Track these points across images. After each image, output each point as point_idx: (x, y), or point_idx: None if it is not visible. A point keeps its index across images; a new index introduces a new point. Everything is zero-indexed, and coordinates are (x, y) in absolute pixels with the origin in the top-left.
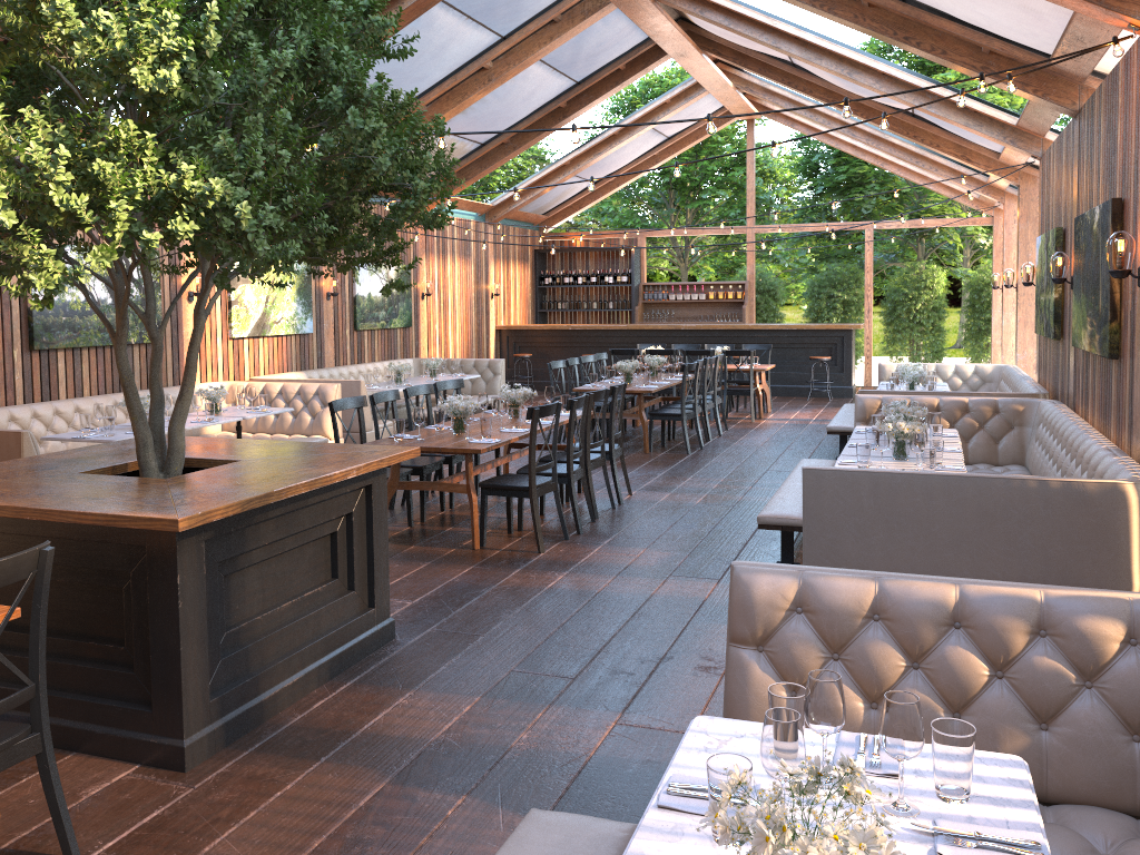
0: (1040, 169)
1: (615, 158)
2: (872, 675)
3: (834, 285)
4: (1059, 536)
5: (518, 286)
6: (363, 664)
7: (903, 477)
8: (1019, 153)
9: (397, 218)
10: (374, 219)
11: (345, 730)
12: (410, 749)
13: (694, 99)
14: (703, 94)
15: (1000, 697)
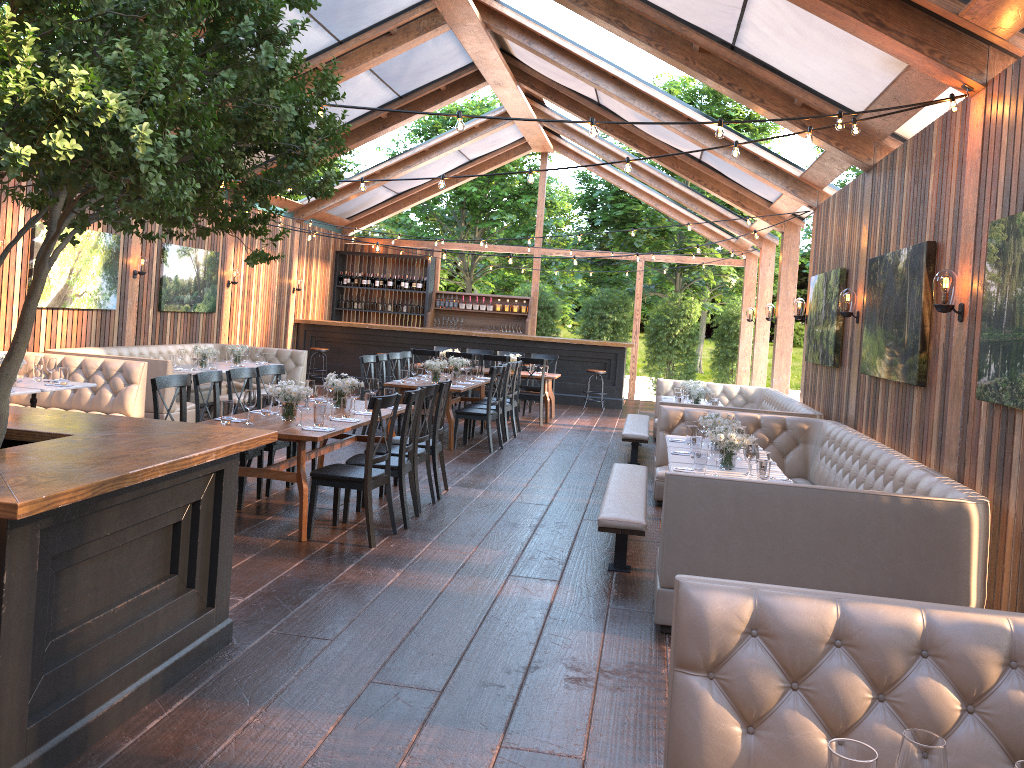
0: (814, 218)
1: (421, 173)
2: (838, 708)
3: (605, 308)
4: (907, 550)
5: (318, 284)
6: (199, 672)
7: (764, 487)
8: (791, 203)
9: (282, 181)
10: (253, 180)
11: (191, 759)
12: None
13: (500, 127)
14: (508, 123)
15: (975, 735)
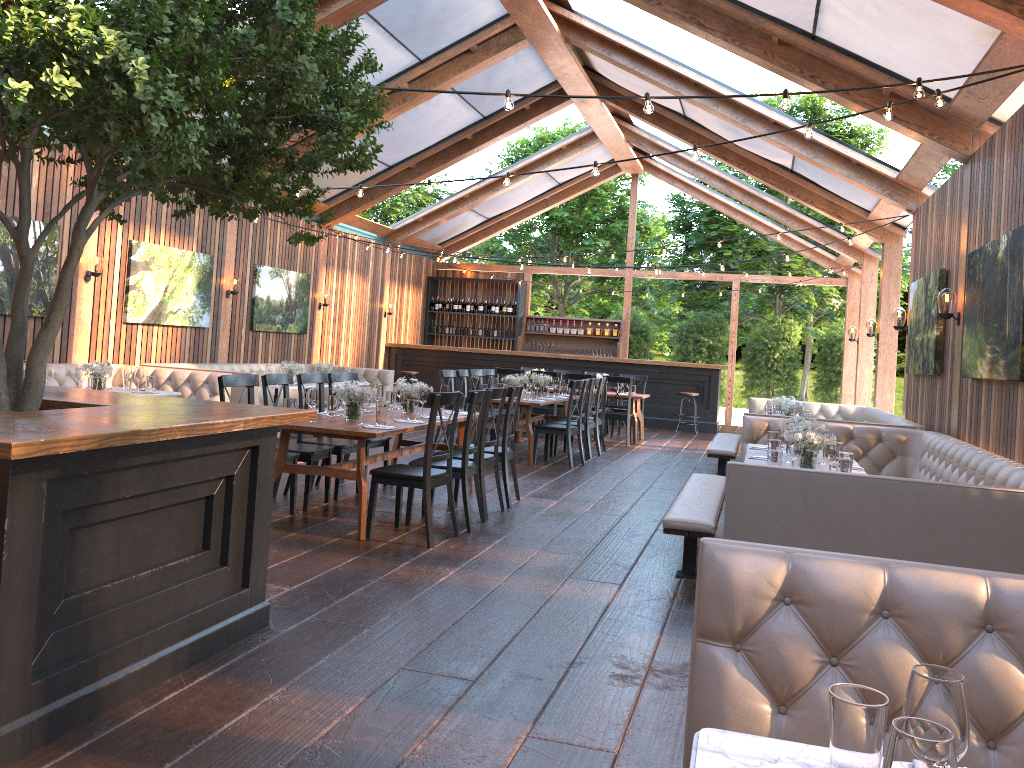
0: (913, 222)
1: (510, 197)
2: (884, 686)
3: (700, 331)
4: (1001, 550)
5: (410, 308)
6: (229, 652)
7: (836, 478)
8: (890, 209)
9: (317, 152)
10: (290, 153)
11: (200, 730)
12: (278, 758)
13: (587, 148)
14: (596, 143)
15: None
